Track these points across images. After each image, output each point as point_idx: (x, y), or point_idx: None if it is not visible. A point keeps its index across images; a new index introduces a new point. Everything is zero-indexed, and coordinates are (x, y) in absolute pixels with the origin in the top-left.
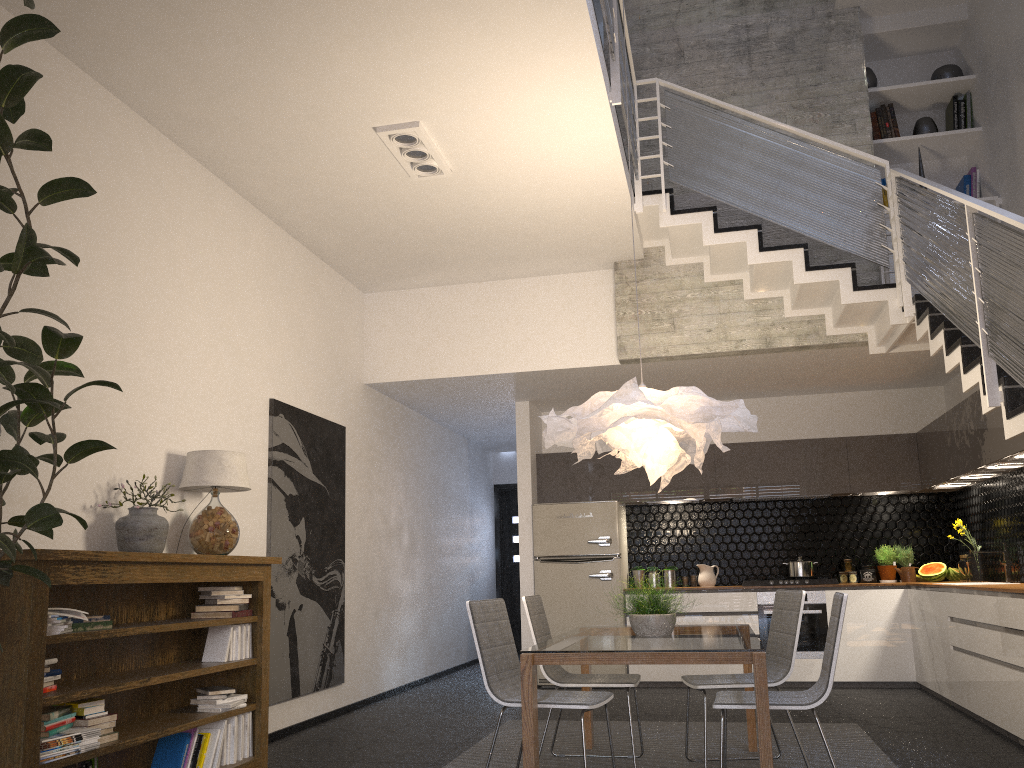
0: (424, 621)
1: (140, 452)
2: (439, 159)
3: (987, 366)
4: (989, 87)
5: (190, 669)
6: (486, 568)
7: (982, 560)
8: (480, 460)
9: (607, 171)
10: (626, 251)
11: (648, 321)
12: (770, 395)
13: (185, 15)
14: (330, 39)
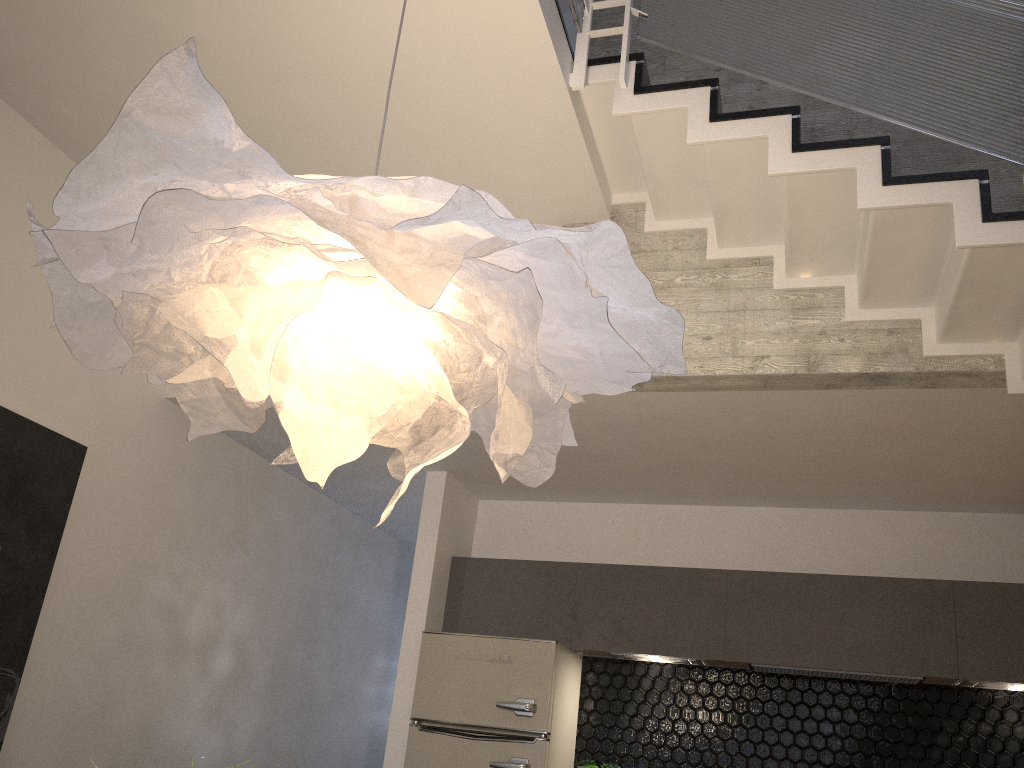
0: None
1: None
2: None
3: None
4: None
5: None
6: None
7: None
8: None
9: None
10: (576, 199)
11: None
12: (828, 504)
13: None
14: None
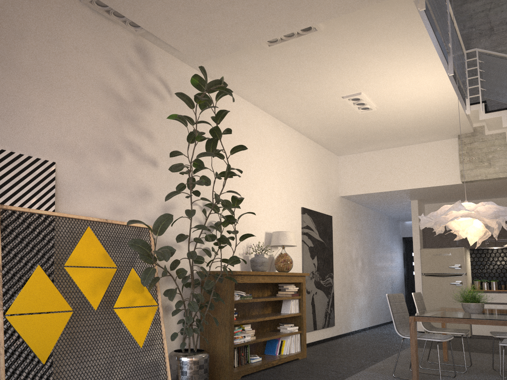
0: (369, 301)
1: (256, 232)
2: (370, 105)
3: None
4: None
5: (277, 315)
6: (399, 277)
7: None
8: (395, 226)
9: (449, 100)
10: (463, 130)
11: (476, 162)
12: None
13: (270, 71)
14: (324, 70)
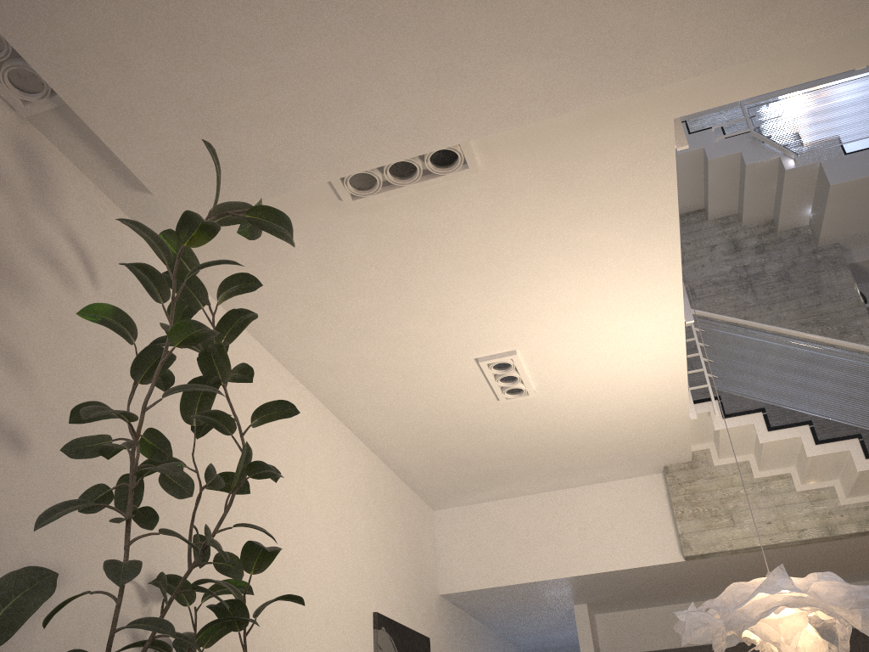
0: None
1: None
2: (527, 382)
3: None
4: None
5: None
6: None
7: None
8: None
9: (672, 382)
10: (676, 455)
11: (707, 517)
12: None
13: (340, 274)
14: (456, 285)
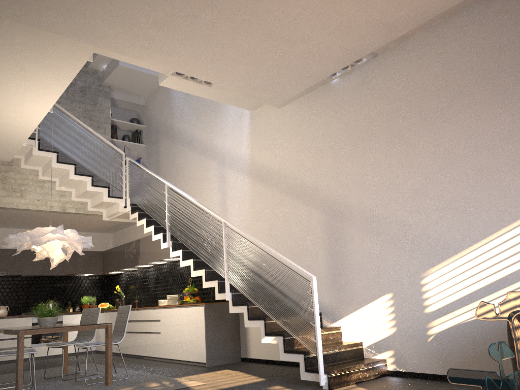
0: None
1: None
2: None
3: (168, 234)
4: (151, 133)
5: None
6: None
7: (125, 301)
8: None
9: (26, 129)
10: (4, 157)
11: (9, 191)
12: None
13: None
14: None
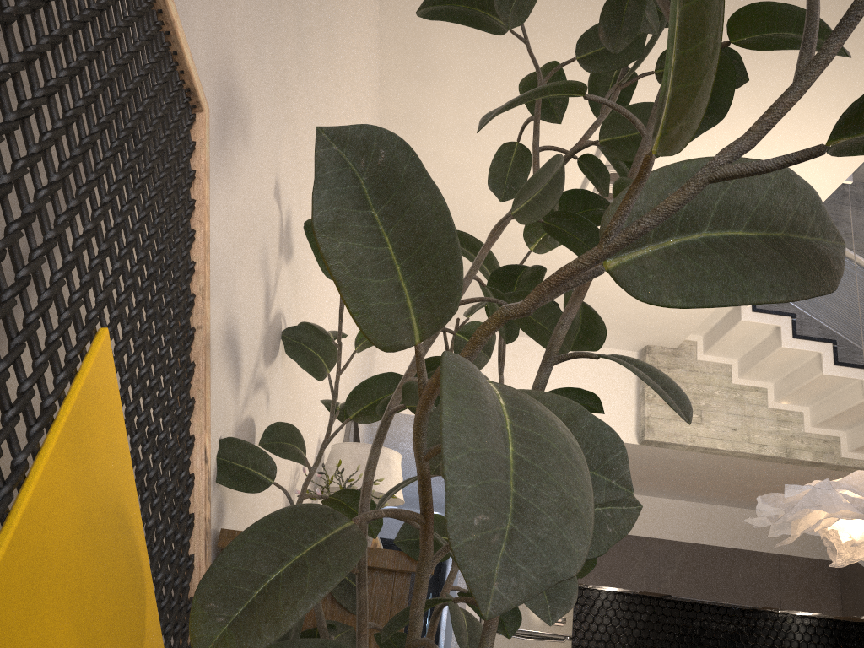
0: None
1: (312, 429)
2: None
3: None
4: None
5: None
6: None
7: None
8: None
9: None
10: (669, 337)
11: None
12: (705, 501)
13: None
14: None
